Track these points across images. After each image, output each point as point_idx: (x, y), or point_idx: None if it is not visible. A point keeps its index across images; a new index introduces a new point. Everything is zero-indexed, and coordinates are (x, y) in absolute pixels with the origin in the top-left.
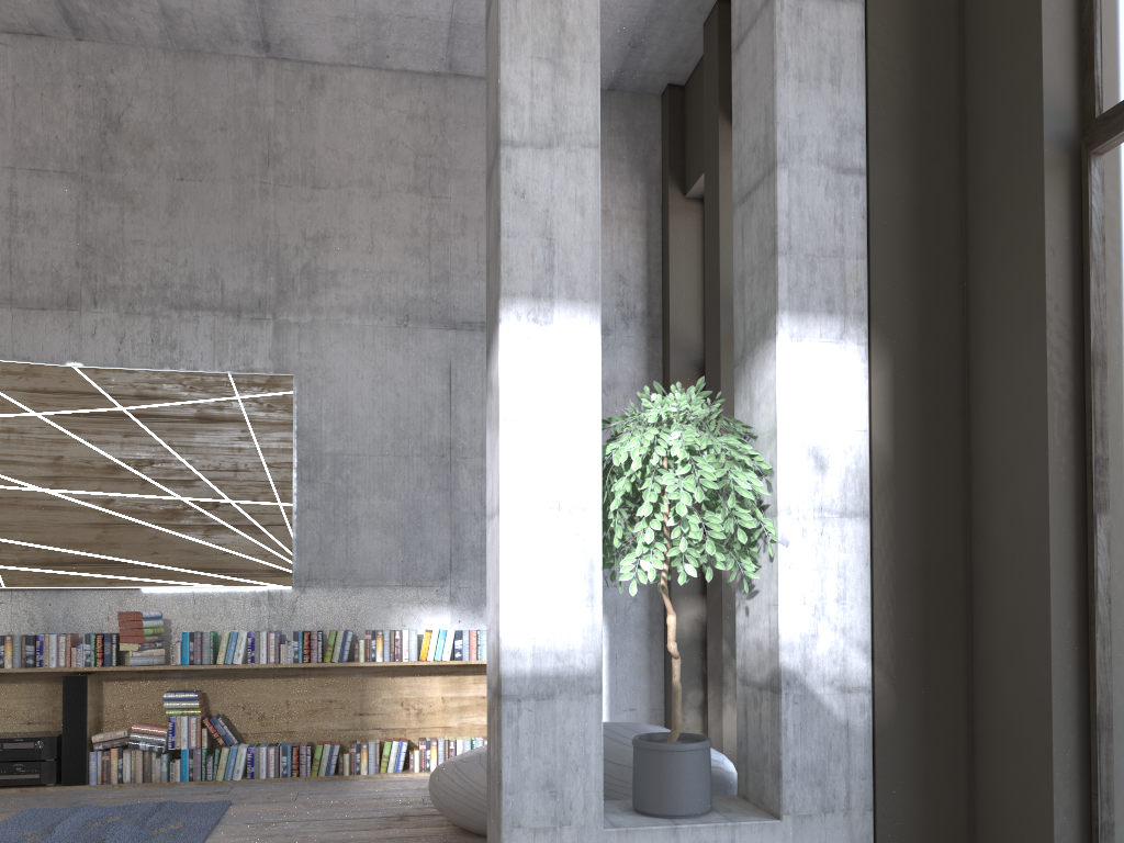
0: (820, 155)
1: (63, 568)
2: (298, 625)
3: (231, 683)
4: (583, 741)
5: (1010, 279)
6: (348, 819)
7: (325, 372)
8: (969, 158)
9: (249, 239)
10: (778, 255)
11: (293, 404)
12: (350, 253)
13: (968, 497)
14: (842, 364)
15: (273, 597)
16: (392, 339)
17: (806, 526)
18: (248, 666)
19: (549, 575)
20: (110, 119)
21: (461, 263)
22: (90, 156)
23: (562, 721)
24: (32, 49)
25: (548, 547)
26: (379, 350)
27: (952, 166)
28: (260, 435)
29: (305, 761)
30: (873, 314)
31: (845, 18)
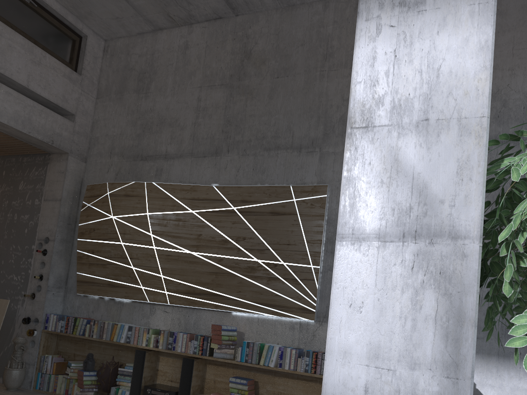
0: None
1: (194, 296)
2: (315, 346)
3: (272, 378)
4: None
5: None
6: None
7: None
8: None
9: (310, 105)
10: None
11: (326, 203)
12: None
13: None
14: None
15: (302, 326)
16: None
17: None
18: (276, 369)
19: (393, 326)
20: (246, 52)
21: None
22: (235, 74)
23: None
24: (215, 26)
25: (395, 287)
26: None
27: None
28: (304, 222)
29: None
30: None
31: None
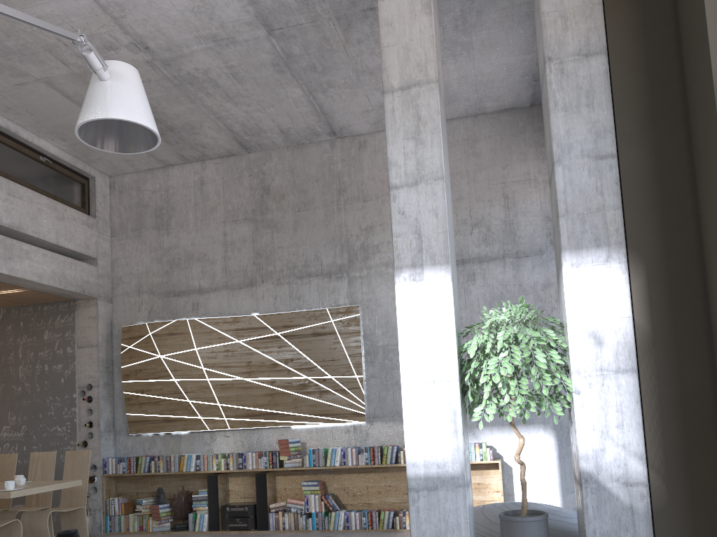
0: (583, 151)
1: (254, 417)
2: (370, 443)
3: (337, 476)
4: (456, 514)
5: (714, 208)
6: None
7: (376, 301)
8: (691, 130)
9: (333, 235)
10: (559, 217)
11: (360, 321)
12: (385, 233)
13: (713, 353)
14: (609, 277)
15: (356, 428)
16: None
17: (591, 381)
18: (342, 467)
19: (430, 420)
20: (264, 188)
21: None
22: (257, 208)
23: (443, 503)
24: (229, 163)
25: (429, 404)
26: None
27: (680, 137)
28: (344, 339)
29: (375, 520)
30: (628, 242)
31: (594, 65)
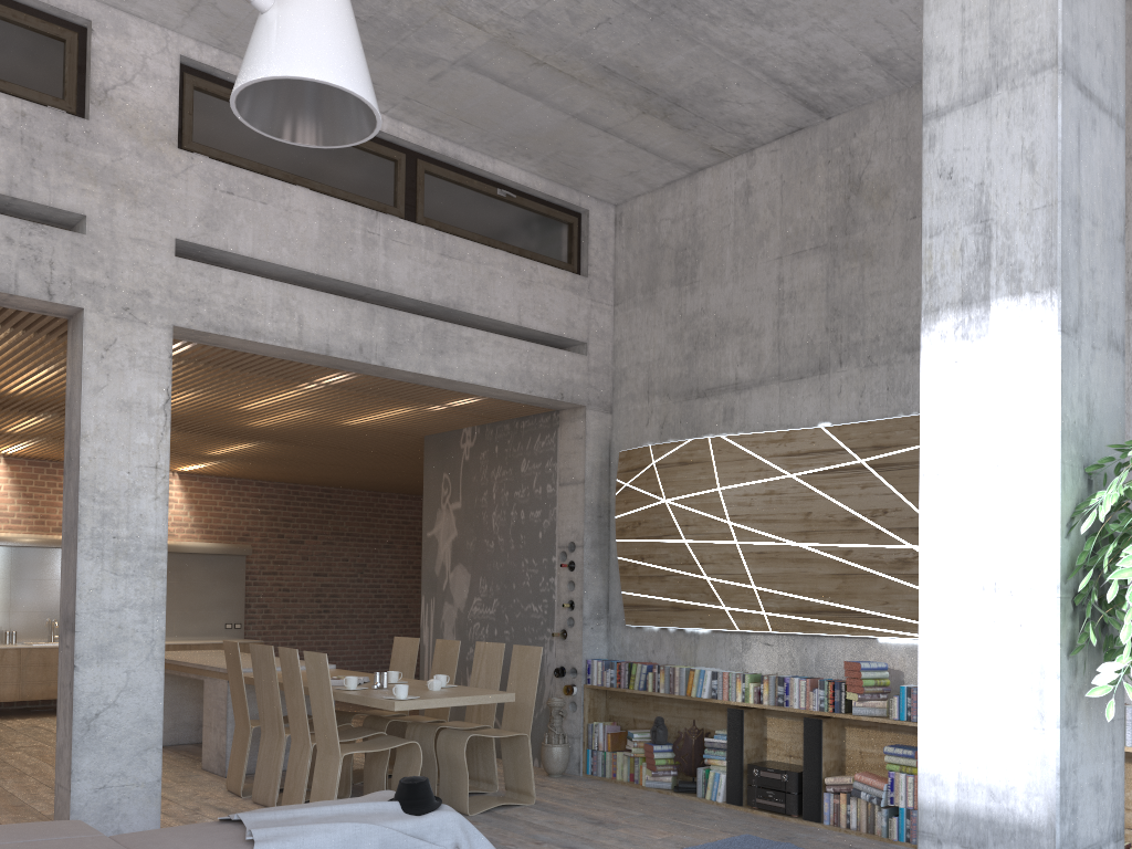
0: None
1: (811, 615)
2: None
3: None
4: None
5: None
6: None
7: None
8: None
9: None
10: None
11: None
12: None
13: None
14: None
15: None
16: None
17: None
18: None
19: (980, 680)
20: (852, 182)
21: None
22: (836, 224)
23: None
24: (793, 145)
25: (979, 641)
26: None
27: None
28: None
29: None
30: None
31: None
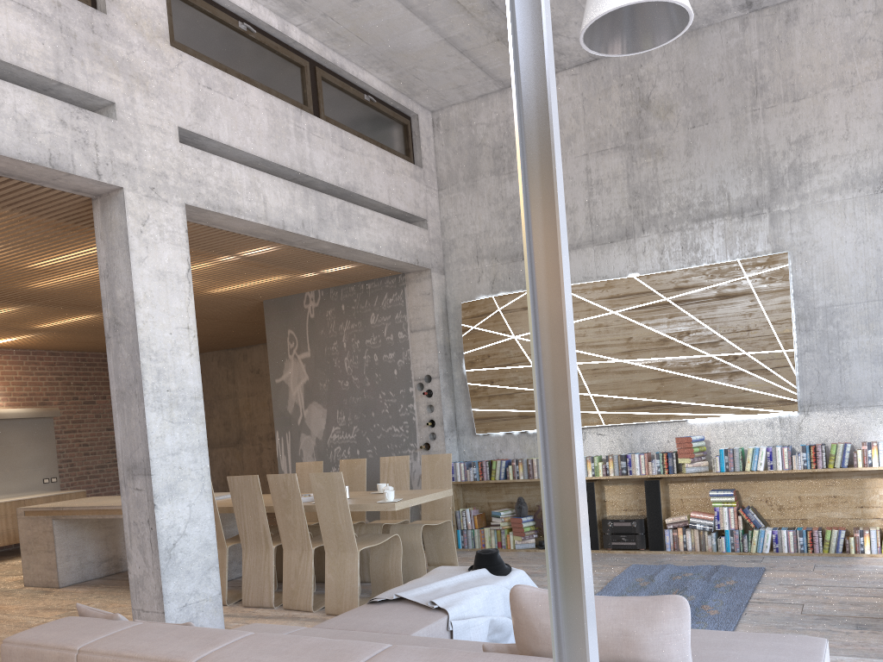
0: None
1: (637, 410)
2: (803, 440)
3: (755, 483)
4: None
5: None
6: (858, 587)
7: (813, 244)
8: None
9: (745, 156)
10: None
11: (788, 274)
12: (828, 144)
13: None
14: None
15: (783, 420)
16: (870, 205)
17: None
18: (768, 472)
19: None
20: (642, 100)
21: None
22: (632, 131)
23: None
24: (591, 71)
25: None
26: (858, 217)
27: None
28: (764, 301)
29: (817, 541)
30: None
31: None
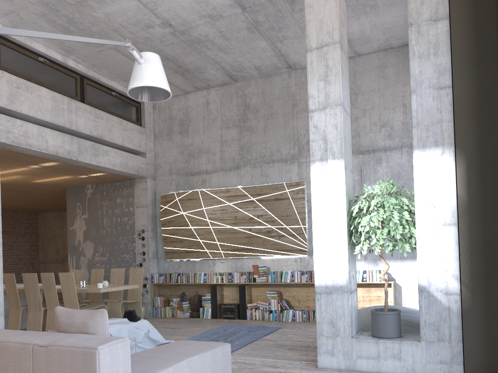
0: (430, 85)
1: (238, 251)
2: (309, 268)
3: (288, 288)
4: (342, 308)
5: None
6: (310, 335)
7: None
8: None
9: (288, 135)
10: (412, 128)
11: (305, 190)
12: None
13: None
14: (442, 165)
15: (301, 259)
16: None
17: (427, 230)
18: (291, 283)
19: (329, 253)
20: (246, 105)
21: (363, 128)
22: (241, 118)
23: (335, 301)
24: (224, 89)
25: (328, 243)
26: None
27: (495, 73)
28: (294, 202)
29: (311, 316)
30: (456, 143)
31: (440, 27)
